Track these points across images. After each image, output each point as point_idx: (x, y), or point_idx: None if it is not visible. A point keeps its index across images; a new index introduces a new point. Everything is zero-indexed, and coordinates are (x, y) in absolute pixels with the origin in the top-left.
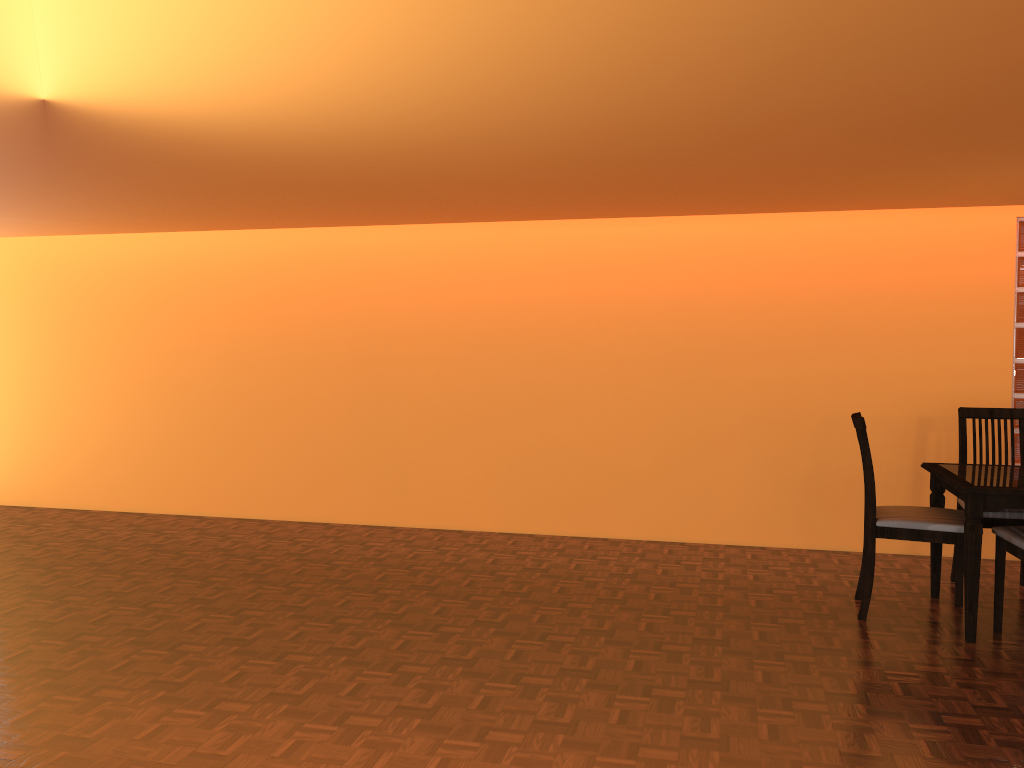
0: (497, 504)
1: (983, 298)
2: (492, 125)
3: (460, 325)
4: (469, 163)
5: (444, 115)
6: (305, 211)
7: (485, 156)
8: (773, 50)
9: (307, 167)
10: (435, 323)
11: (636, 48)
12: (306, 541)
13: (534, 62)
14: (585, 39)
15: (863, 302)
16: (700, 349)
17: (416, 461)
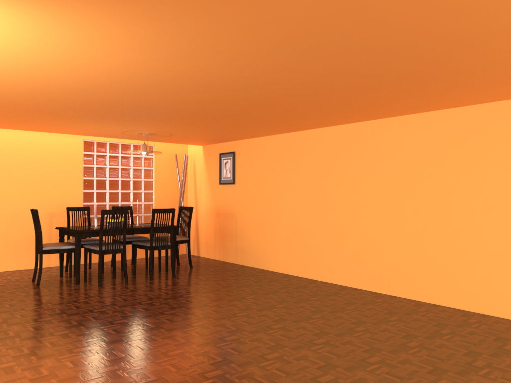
0: None
1: (72, 168)
2: None
3: None
4: None
5: None
6: None
7: None
8: (34, 85)
9: None
10: None
11: None
12: None
13: None
14: None
15: (26, 167)
16: None
17: None
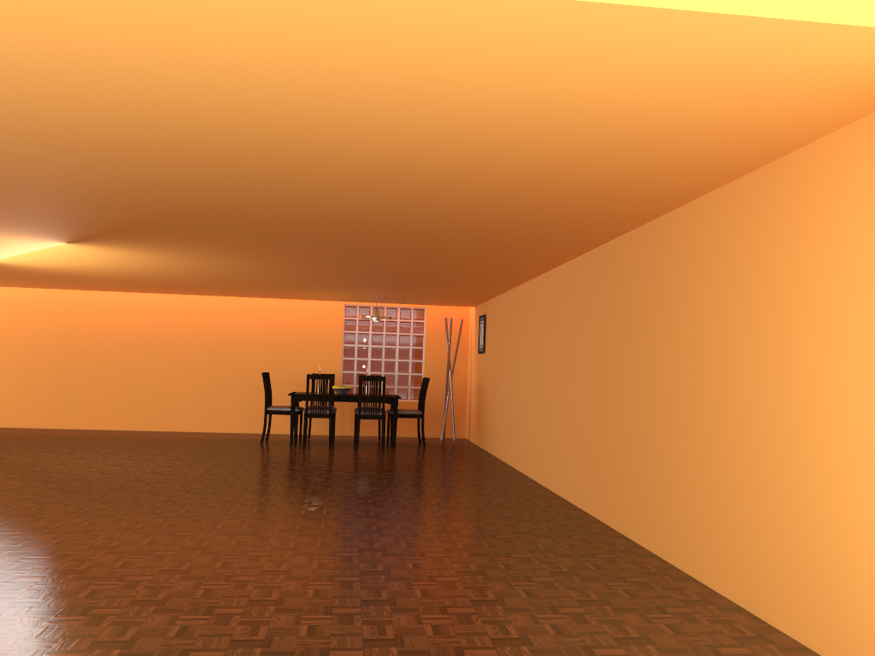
0: (127, 417)
1: (332, 334)
2: (130, 274)
3: (114, 335)
4: (122, 279)
5: (115, 272)
6: (47, 284)
7: (128, 278)
8: (200, 271)
9: (60, 276)
10: (101, 334)
11: (166, 269)
12: (31, 431)
13: (140, 268)
14: (152, 267)
15: (288, 333)
16: (223, 350)
17: (88, 398)
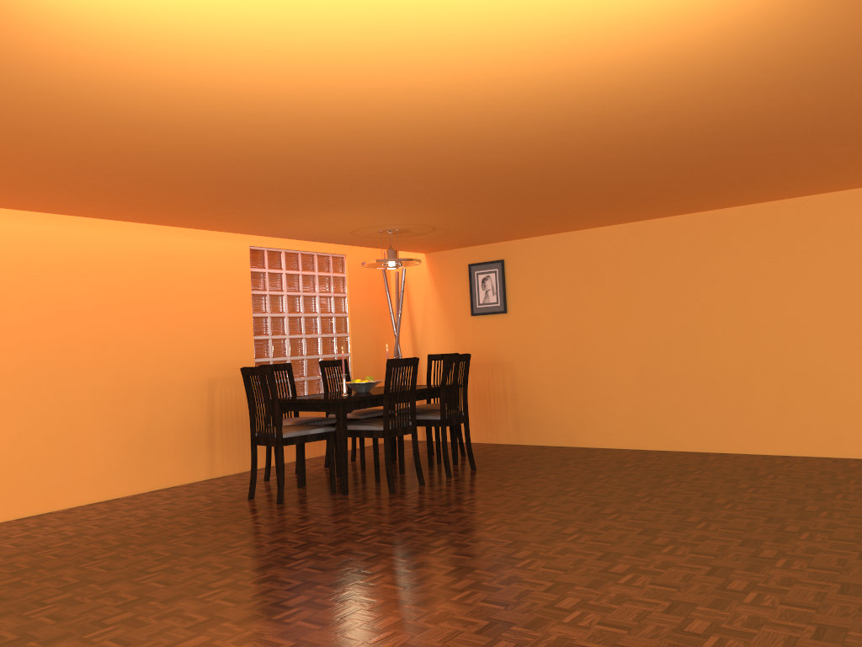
0: None
1: (237, 297)
2: (227, 121)
3: None
4: (96, 139)
5: (228, 106)
6: None
7: (131, 138)
8: (458, 132)
9: None
10: None
11: (431, 112)
12: None
13: (381, 100)
14: (433, 101)
15: (171, 297)
16: (54, 335)
17: None
